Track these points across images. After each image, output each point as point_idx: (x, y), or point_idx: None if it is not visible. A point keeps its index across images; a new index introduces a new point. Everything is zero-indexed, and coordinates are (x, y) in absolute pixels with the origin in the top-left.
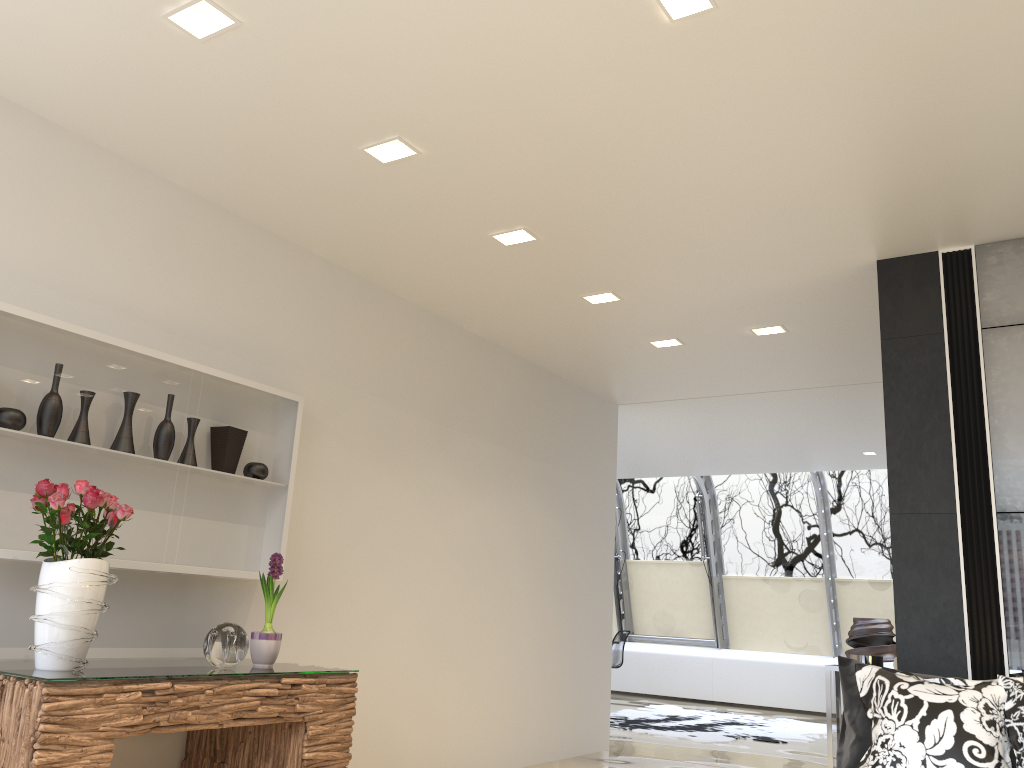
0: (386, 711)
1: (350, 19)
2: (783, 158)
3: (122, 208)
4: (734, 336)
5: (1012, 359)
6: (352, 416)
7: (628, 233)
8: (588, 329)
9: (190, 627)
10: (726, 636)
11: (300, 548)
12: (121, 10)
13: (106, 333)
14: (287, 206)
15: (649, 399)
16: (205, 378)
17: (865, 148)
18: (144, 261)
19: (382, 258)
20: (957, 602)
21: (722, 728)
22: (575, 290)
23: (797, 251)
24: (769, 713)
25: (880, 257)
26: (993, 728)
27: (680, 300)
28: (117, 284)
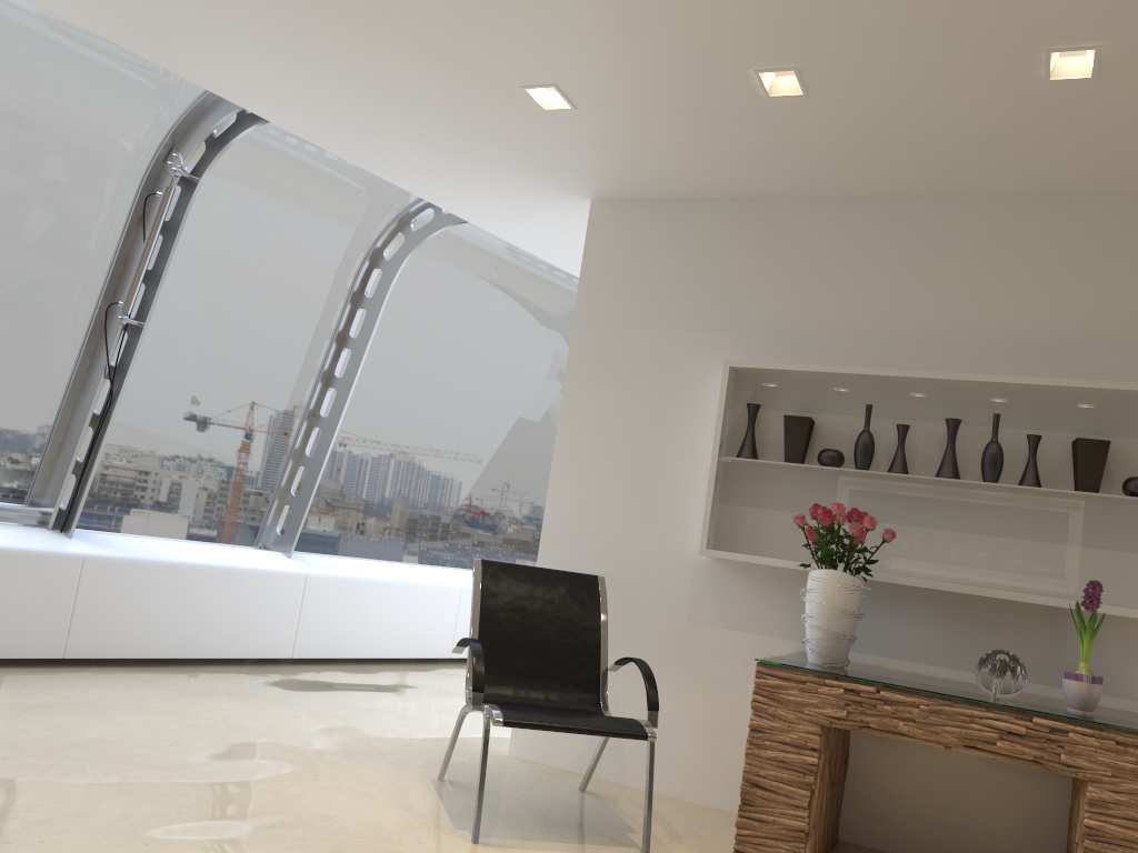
0: None
1: (826, 12)
2: None
3: (937, 243)
4: None
5: None
6: None
7: None
8: None
9: (1070, 667)
10: None
11: None
12: (751, 110)
13: (931, 366)
14: (1111, 162)
15: None
16: (1029, 389)
17: None
18: (968, 285)
19: None
20: None
21: None
22: None
23: None
24: None
25: None
26: None
27: None
28: (939, 317)
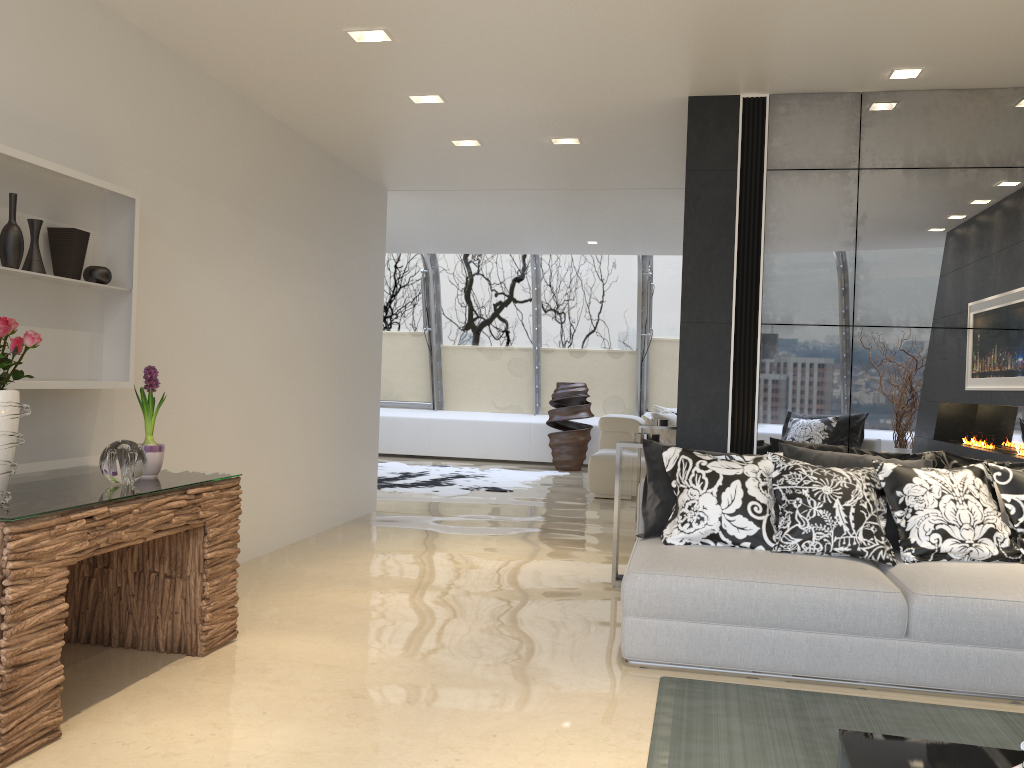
0: None
1: None
2: (661, 7)
3: None
4: (532, 143)
5: (787, 199)
6: (173, 210)
7: (486, 47)
8: (397, 124)
9: (45, 440)
10: (441, 399)
11: (135, 352)
12: None
13: None
14: None
15: (421, 188)
16: (49, 175)
17: (732, 10)
18: None
19: (209, 36)
20: (725, 393)
21: (454, 482)
22: (404, 89)
23: (628, 81)
24: (480, 464)
25: (692, 94)
26: (766, 491)
27: (501, 109)
28: None
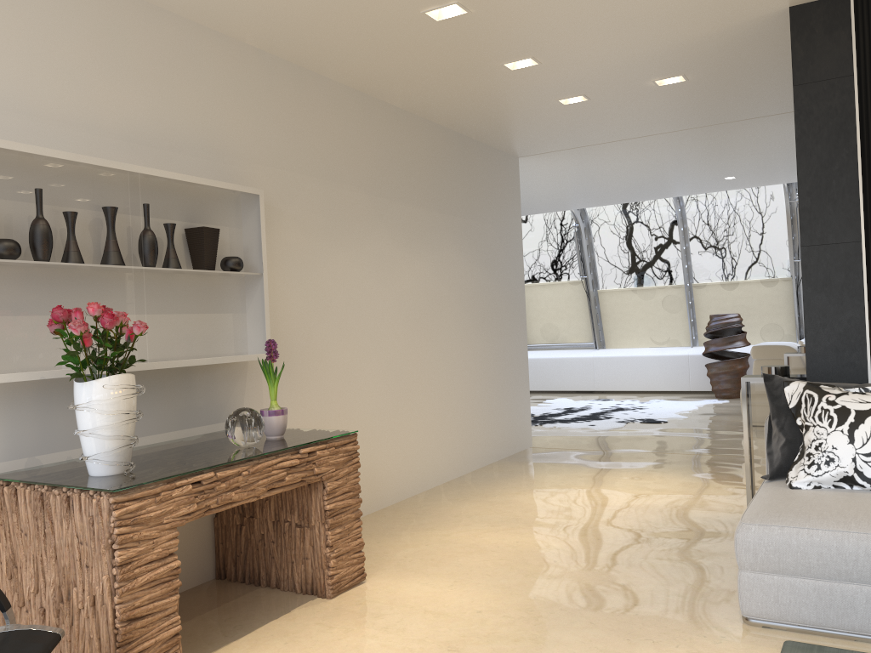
0: (365, 448)
1: None
2: None
3: (60, 17)
4: (637, 88)
5: None
6: (303, 200)
7: None
8: (503, 94)
9: (199, 409)
10: (602, 339)
11: (278, 326)
12: None
13: (72, 150)
14: None
15: (547, 150)
16: (174, 184)
17: None
18: (92, 72)
19: (314, 43)
20: (860, 318)
21: (612, 415)
22: (497, 59)
23: (717, 4)
24: (642, 396)
25: (793, 4)
26: None
27: (595, 60)
28: (72, 99)
